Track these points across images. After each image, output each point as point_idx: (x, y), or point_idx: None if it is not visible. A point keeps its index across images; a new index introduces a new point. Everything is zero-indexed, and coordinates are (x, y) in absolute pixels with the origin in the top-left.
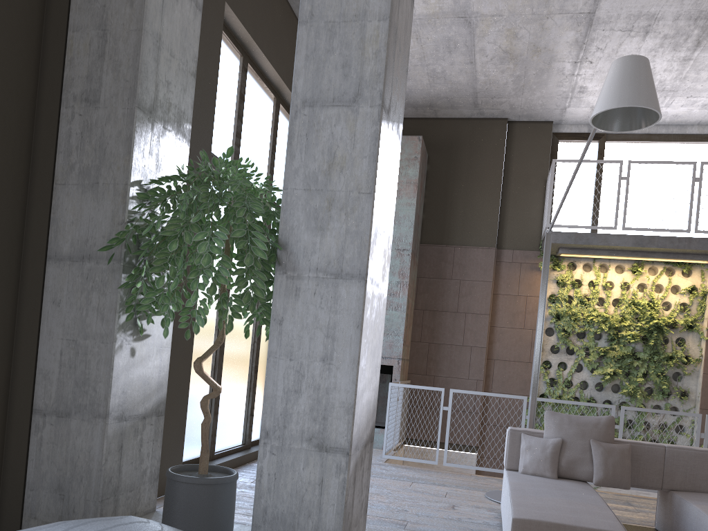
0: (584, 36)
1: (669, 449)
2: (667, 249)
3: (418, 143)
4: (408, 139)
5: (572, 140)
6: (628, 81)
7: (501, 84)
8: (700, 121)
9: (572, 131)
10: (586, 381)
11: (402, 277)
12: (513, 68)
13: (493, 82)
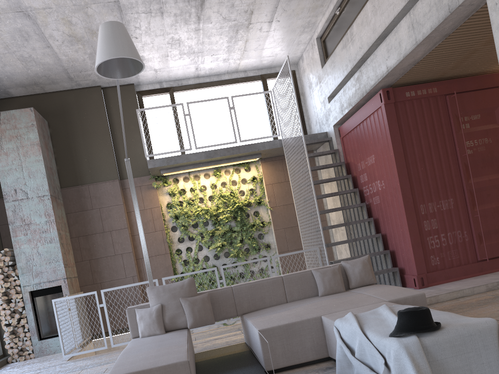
0: (121, 19)
1: (234, 287)
2: (227, 156)
3: (31, 113)
4: (22, 111)
5: (151, 94)
6: (110, 40)
7: (81, 61)
8: (227, 70)
9: (149, 88)
10: (207, 255)
11: (49, 217)
12: (83, 48)
13: (74, 60)
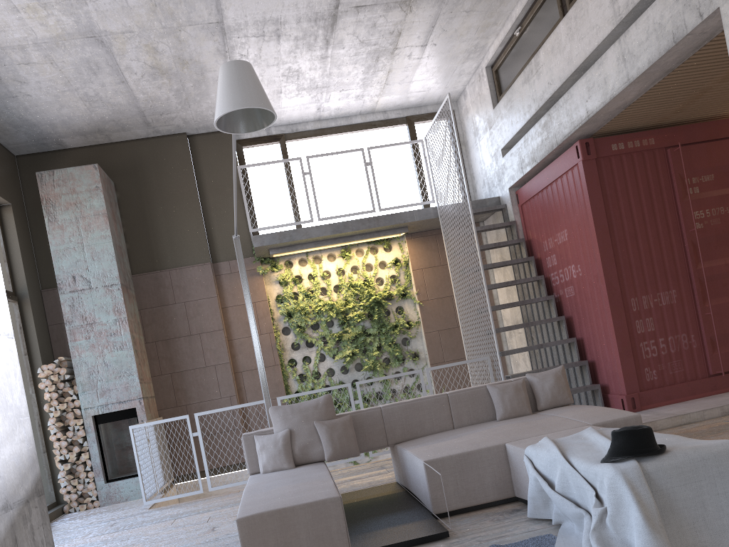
0: (224, 45)
1: (384, 408)
2: (362, 231)
3: (96, 172)
4: (83, 169)
5: (255, 144)
6: (236, 85)
7: (164, 100)
8: (360, 111)
9: (252, 136)
10: (332, 368)
11: (119, 314)
12: (169, 83)
13: (155, 99)
